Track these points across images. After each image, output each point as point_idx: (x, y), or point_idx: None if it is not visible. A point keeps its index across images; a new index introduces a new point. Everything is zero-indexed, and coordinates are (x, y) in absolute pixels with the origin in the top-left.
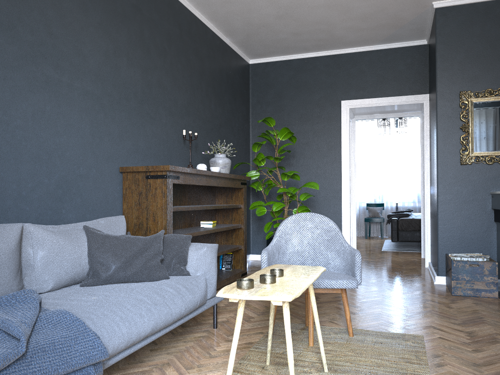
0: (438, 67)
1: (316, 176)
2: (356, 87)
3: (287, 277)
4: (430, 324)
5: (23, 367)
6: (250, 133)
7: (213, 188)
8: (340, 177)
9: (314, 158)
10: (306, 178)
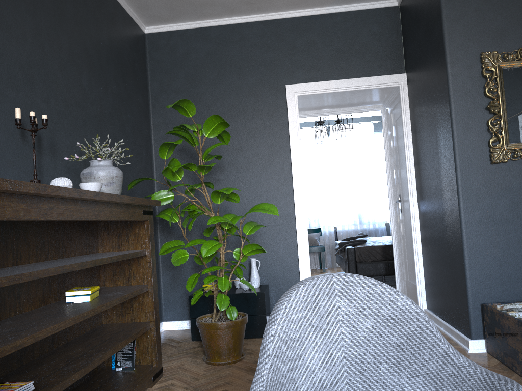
0: (446, 17)
1: (256, 196)
2: (305, 66)
3: None
4: None
5: None
6: (152, 136)
7: (93, 224)
8: (291, 195)
9: (252, 170)
10: (242, 200)
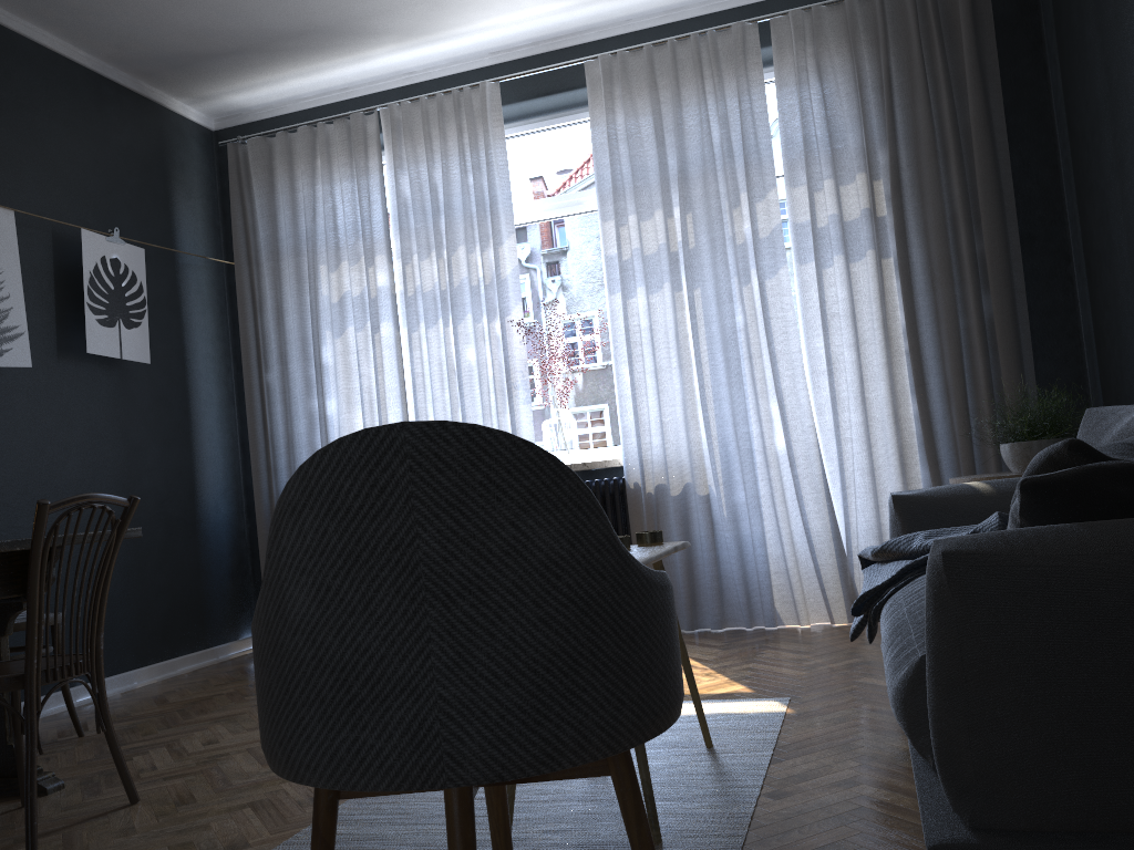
0: None
1: None
2: None
3: None
4: None
5: (874, 571)
6: None
7: None
8: None
9: None
10: None
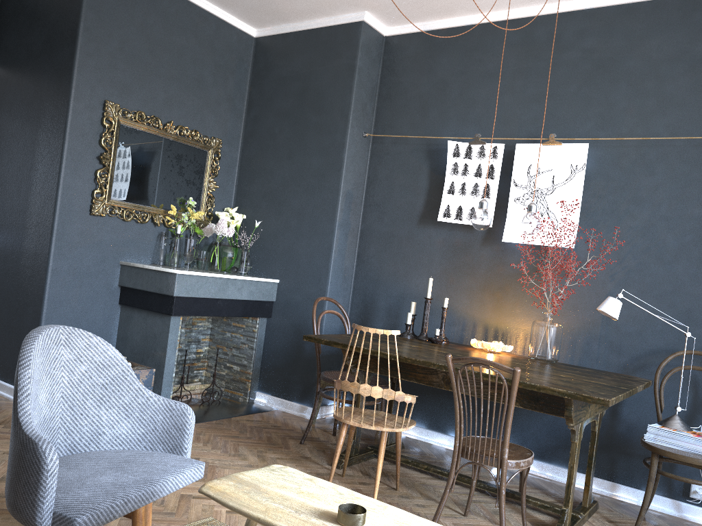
0: (82, 46)
1: None
2: None
3: (371, 518)
4: (177, 492)
5: None
6: None
7: None
8: None
9: None
10: None
